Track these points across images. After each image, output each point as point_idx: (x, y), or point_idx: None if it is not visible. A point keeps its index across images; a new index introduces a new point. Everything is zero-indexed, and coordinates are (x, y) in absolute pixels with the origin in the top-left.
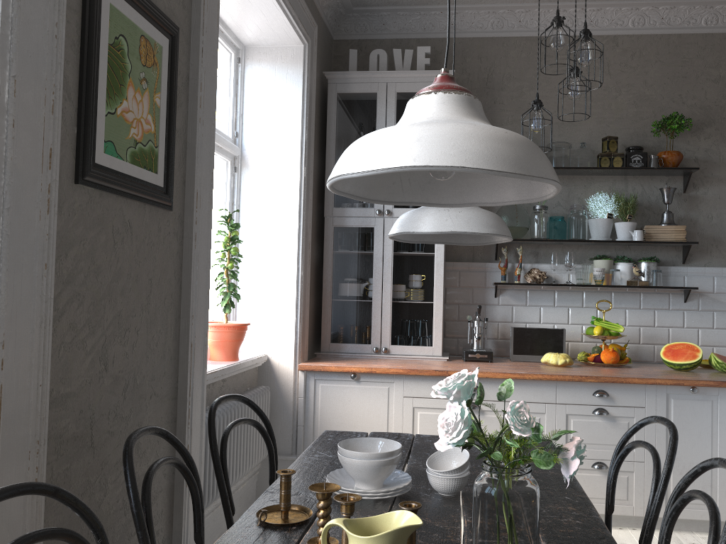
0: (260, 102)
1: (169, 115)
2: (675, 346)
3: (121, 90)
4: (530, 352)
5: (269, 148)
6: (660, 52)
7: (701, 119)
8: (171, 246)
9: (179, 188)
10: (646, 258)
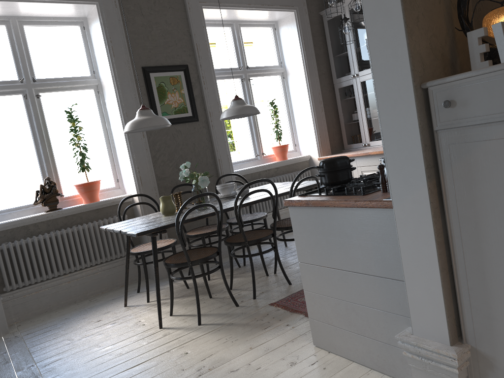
0: (286, 44)
1: (189, 93)
2: None
3: (165, 96)
4: None
5: (293, 64)
6: None
7: None
8: (202, 131)
9: (202, 113)
10: None
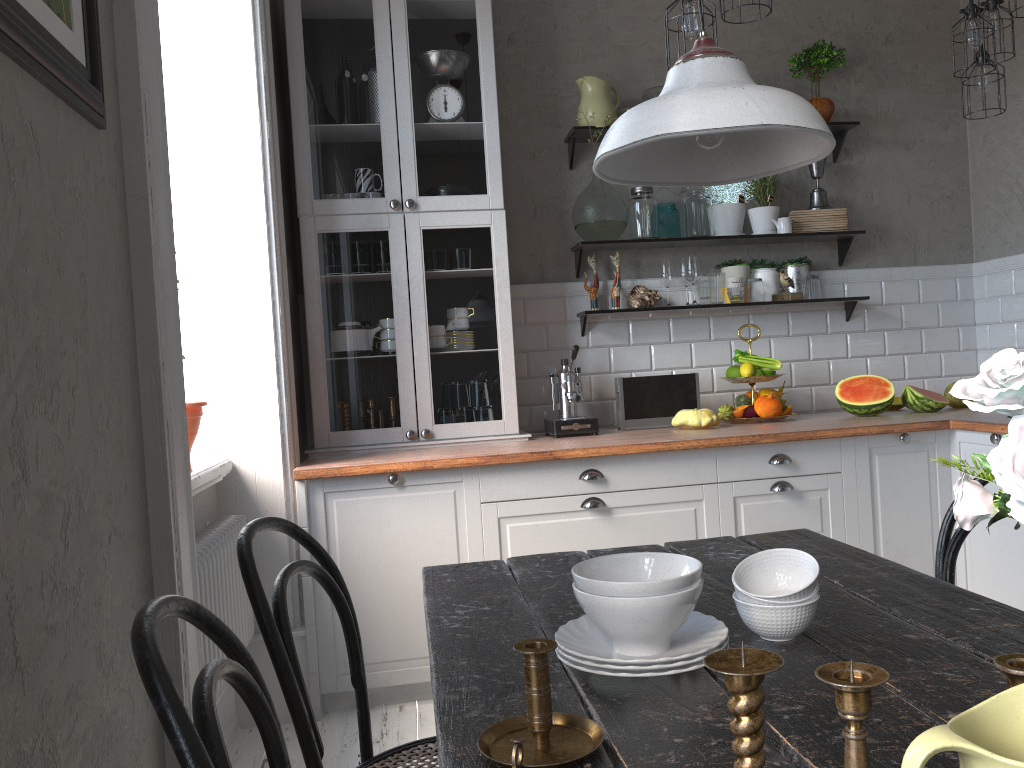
0: (170, 1)
1: None
2: (853, 381)
3: None
4: (650, 413)
5: (197, 87)
6: None
7: (849, 54)
8: (109, 210)
9: (108, 85)
10: (795, 260)
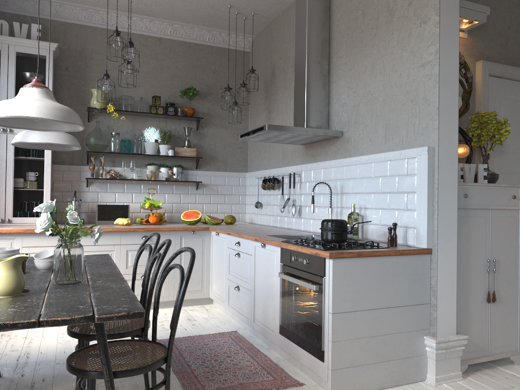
0: None
1: None
2: (189, 212)
3: None
4: (108, 219)
5: None
6: (185, 51)
7: (206, 91)
8: None
9: None
10: (176, 165)
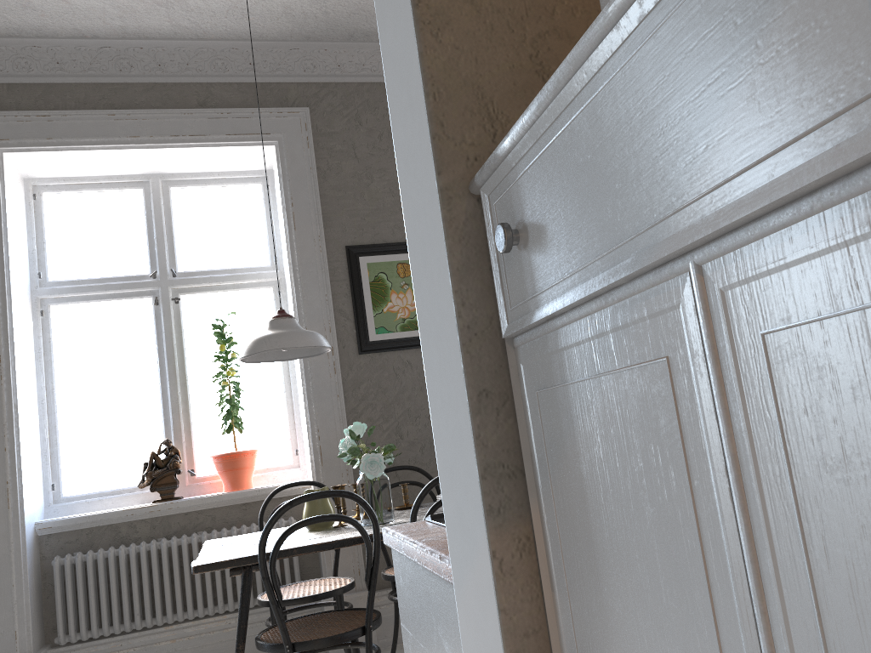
0: None
1: None
2: None
3: (385, 299)
4: None
5: None
6: None
7: None
8: None
9: None
10: None
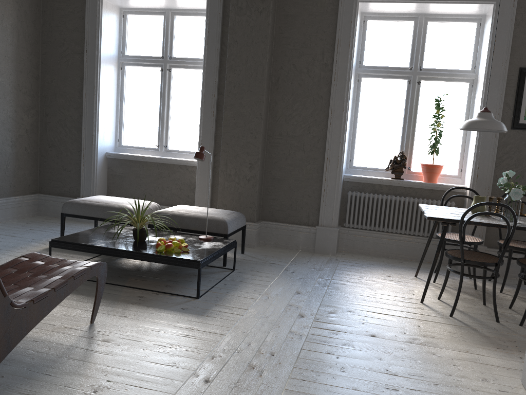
0: None
1: None
2: None
3: None
4: None
5: None
6: None
7: None
8: None
9: None
10: None
